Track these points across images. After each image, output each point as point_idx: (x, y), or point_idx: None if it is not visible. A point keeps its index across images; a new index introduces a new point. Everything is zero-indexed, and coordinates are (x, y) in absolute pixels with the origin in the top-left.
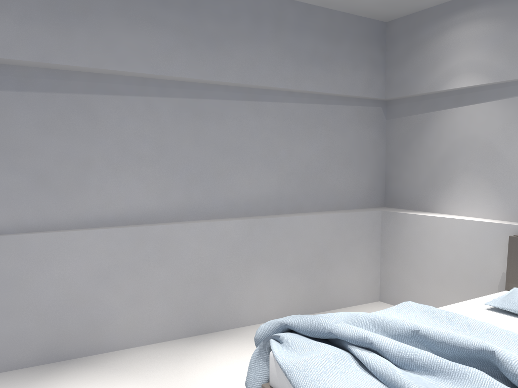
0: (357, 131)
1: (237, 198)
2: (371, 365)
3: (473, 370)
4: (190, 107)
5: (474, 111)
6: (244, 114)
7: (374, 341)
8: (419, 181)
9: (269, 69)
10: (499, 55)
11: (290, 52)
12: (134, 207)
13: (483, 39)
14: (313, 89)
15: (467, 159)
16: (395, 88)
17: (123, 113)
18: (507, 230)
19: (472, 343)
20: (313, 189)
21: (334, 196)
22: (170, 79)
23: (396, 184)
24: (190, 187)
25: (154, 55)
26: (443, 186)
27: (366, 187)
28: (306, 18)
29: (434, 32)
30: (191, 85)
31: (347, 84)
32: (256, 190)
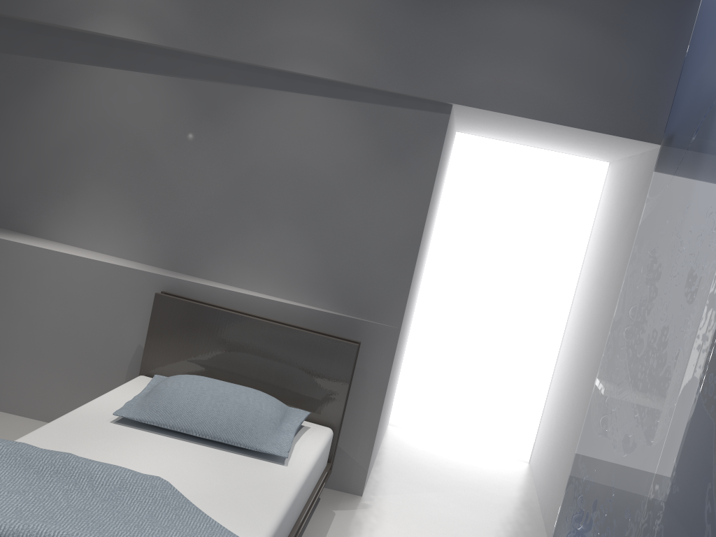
0: None
1: None
2: None
3: None
4: None
5: (126, 82)
6: None
7: None
8: (15, 177)
9: None
10: (177, 4)
11: None
12: None
13: None
14: None
15: (105, 158)
16: None
17: None
18: (153, 283)
19: None
20: None
21: None
22: None
23: None
24: None
25: None
26: (59, 195)
27: None
28: None
29: None
30: None
31: None
32: None
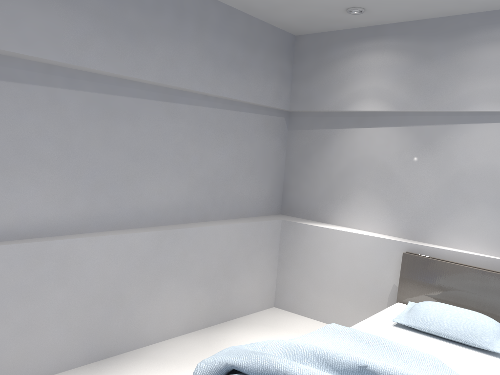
0: (263, 139)
1: (146, 207)
2: None
3: None
4: (102, 103)
5: (374, 134)
6: (158, 115)
7: None
8: (317, 192)
9: (189, 71)
10: (402, 86)
11: (210, 55)
12: (28, 218)
13: (388, 69)
14: (229, 95)
15: (365, 177)
16: (301, 102)
17: (20, 105)
18: (400, 247)
19: None
20: (220, 197)
21: (239, 204)
22: (81, 69)
23: (294, 193)
24: (96, 194)
25: (66, 40)
26: (341, 200)
27: (267, 195)
28: (228, 21)
29: (343, 54)
30: (104, 79)
31: (259, 93)
32: (165, 198)
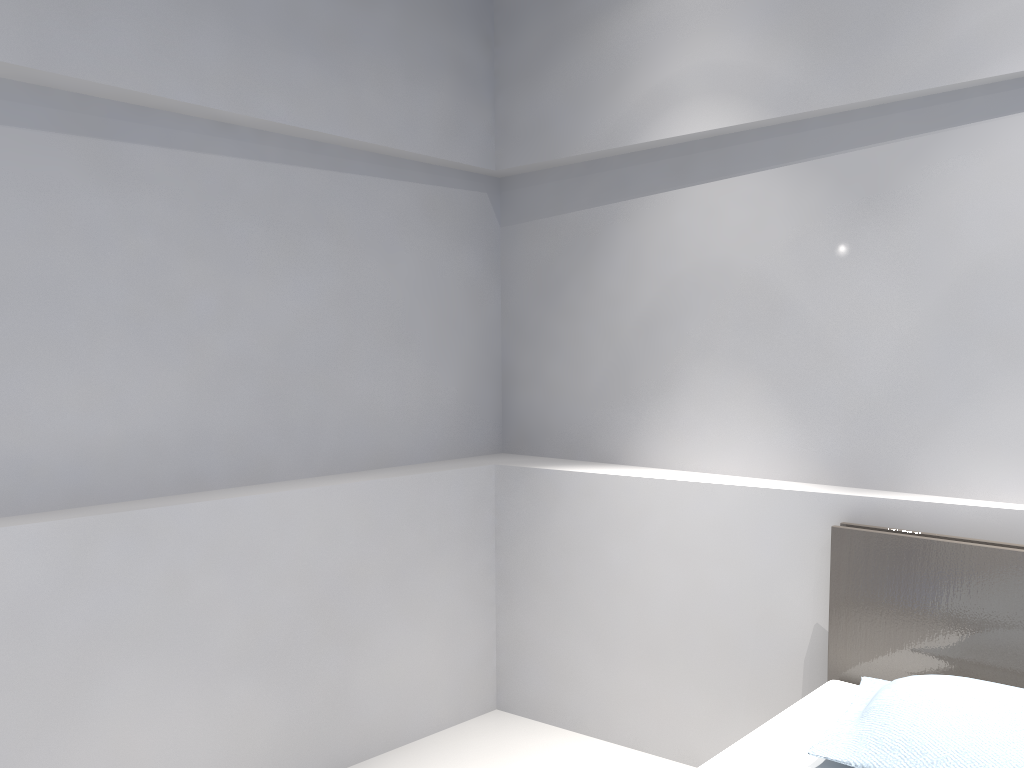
0: (427, 251)
1: (39, 450)
2: None
3: None
4: None
5: (722, 198)
6: (58, 176)
7: None
8: (588, 383)
9: (141, 40)
10: (783, 46)
11: None
12: None
13: (740, 6)
14: (294, 119)
15: (708, 323)
16: (522, 142)
17: None
18: (823, 510)
19: None
20: (305, 411)
21: (367, 430)
22: None
23: (530, 394)
24: None
25: None
26: (650, 396)
27: (454, 402)
28: None
29: None
30: None
31: (395, 118)
32: (110, 421)
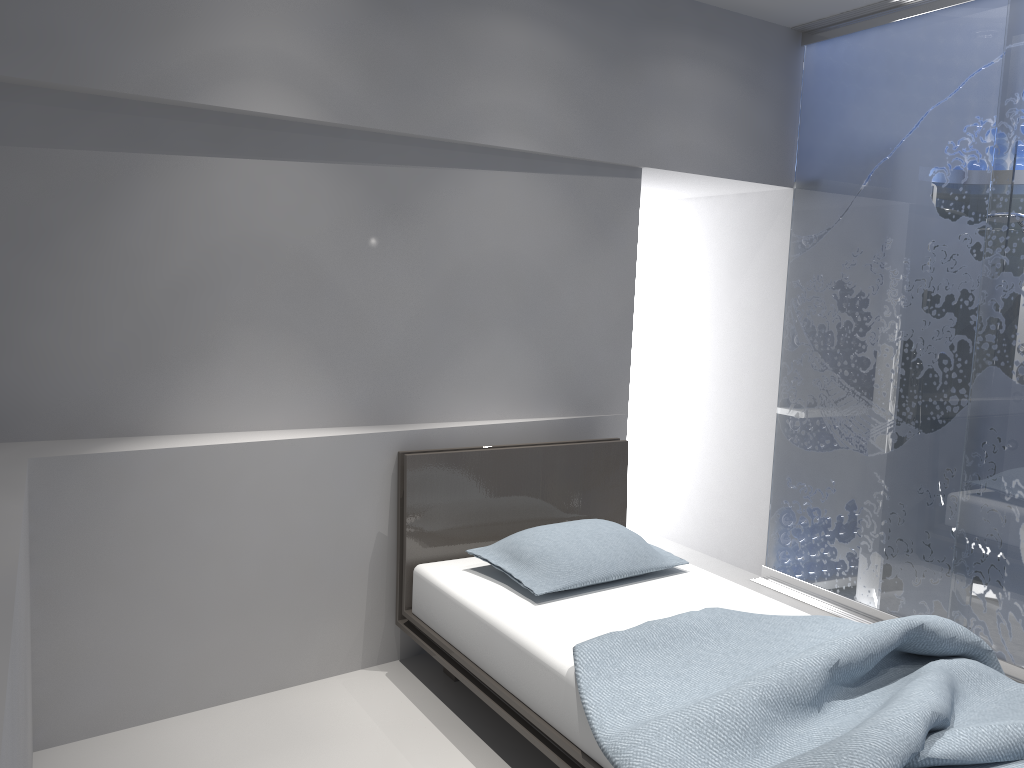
0: None
1: None
2: (981, 750)
3: (941, 664)
4: None
5: (269, 177)
6: None
7: (937, 709)
8: (98, 350)
9: None
10: (346, 64)
11: None
12: None
13: (309, 11)
14: None
15: (253, 292)
16: (16, 47)
17: None
18: (385, 445)
19: (893, 631)
20: None
21: None
22: None
23: None
24: None
25: None
26: (185, 362)
27: None
28: None
29: None
30: None
31: None
32: None
